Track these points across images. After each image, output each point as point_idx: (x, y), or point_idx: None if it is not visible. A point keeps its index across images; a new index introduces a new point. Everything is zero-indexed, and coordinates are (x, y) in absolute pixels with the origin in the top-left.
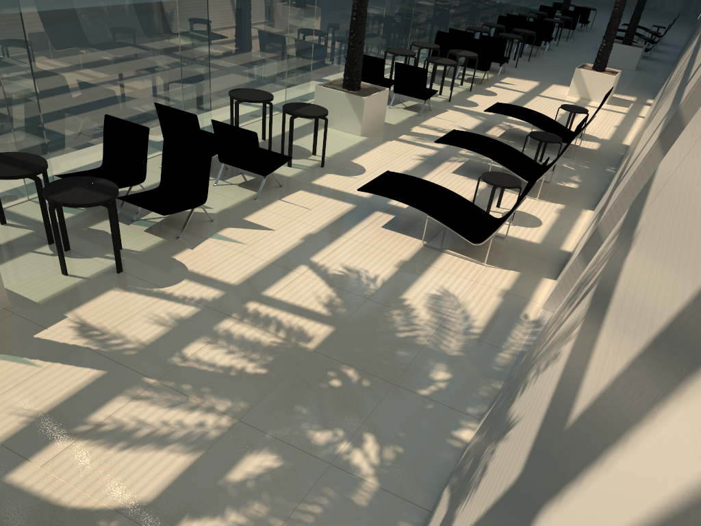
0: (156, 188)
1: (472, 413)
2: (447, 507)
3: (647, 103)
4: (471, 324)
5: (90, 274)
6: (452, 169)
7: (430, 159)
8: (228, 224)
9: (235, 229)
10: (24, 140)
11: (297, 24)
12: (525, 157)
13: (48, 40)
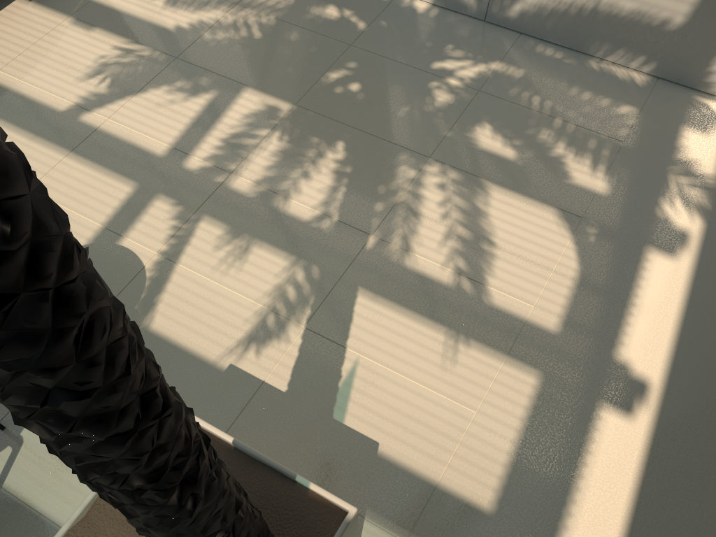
0: None
1: None
2: None
3: None
4: None
5: None
6: None
7: None
8: None
9: None
10: None
11: None
12: None
13: None
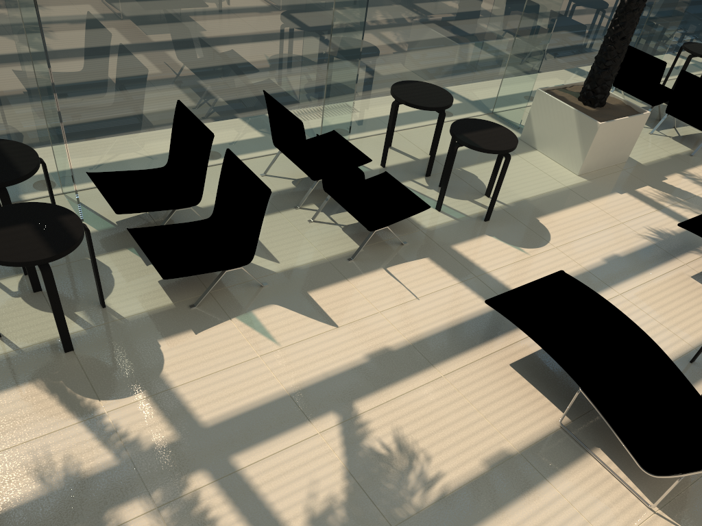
0: (203, 220)
1: None
2: None
3: None
4: None
5: (29, 343)
6: (696, 270)
7: (666, 242)
8: (278, 298)
9: (283, 309)
10: (50, 121)
11: None
12: None
13: None
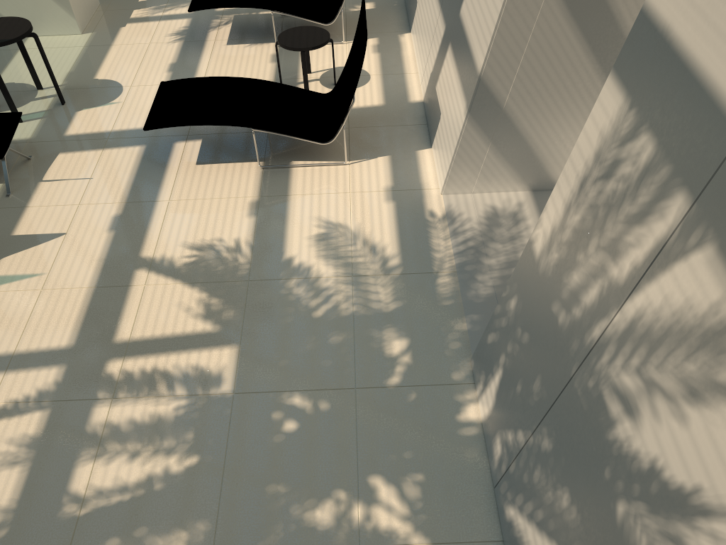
0: None
1: (461, 379)
2: None
3: None
4: (384, 256)
5: None
6: (225, 39)
7: (190, 35)
8: None
9: (12, 256)
10: None
11: None
12: None
13: None
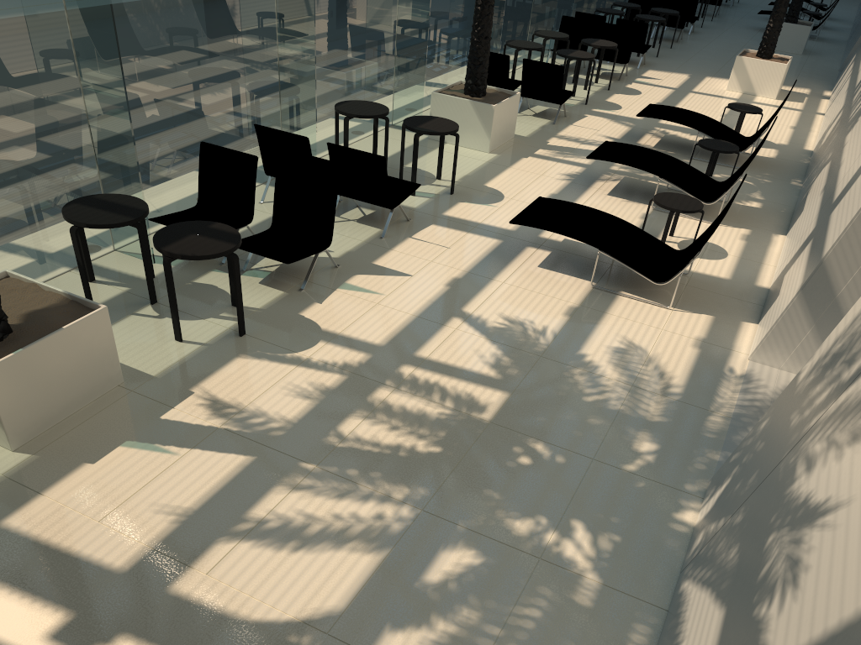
0: (268, 230)
1: (692, 490)
2: (719, 606)
3: (825, 96)
4: (668, 383)
5: (207, 339)
6: (607, 190)
7: (578, 179)
8: (356, 271)
9: (366, 276)
10: (112, 177)
11: (407, 17)
12: (696, 172)
13: (135, 54)
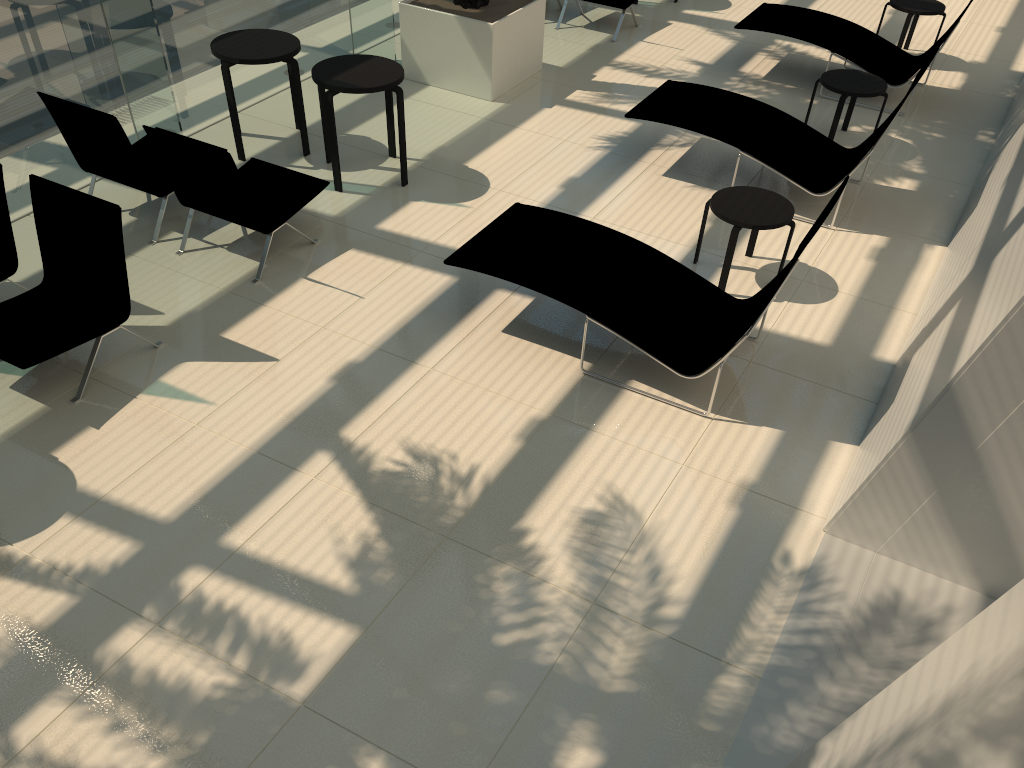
0: (36, 288)
1: None
2: None
3: None
4: (663, 594)
5: None
6: (665, 166)
7: (622, 146)
8: (186, 354)
9: (199, 364)
10: None
11: None
12: (810, 133)
13: None
